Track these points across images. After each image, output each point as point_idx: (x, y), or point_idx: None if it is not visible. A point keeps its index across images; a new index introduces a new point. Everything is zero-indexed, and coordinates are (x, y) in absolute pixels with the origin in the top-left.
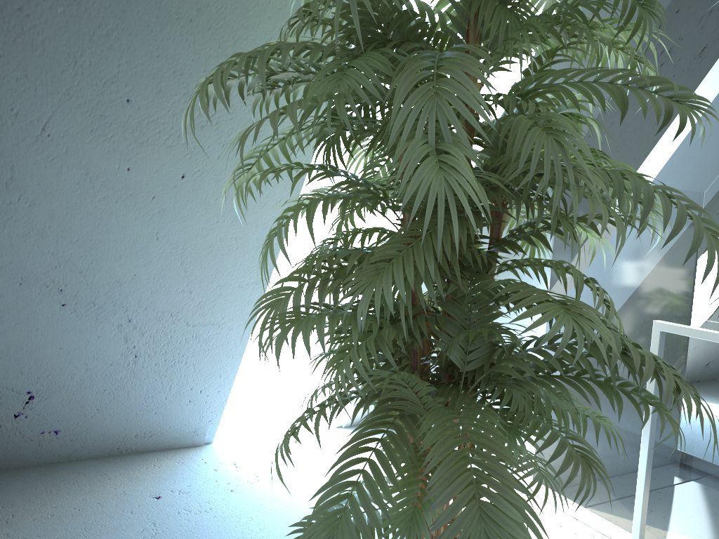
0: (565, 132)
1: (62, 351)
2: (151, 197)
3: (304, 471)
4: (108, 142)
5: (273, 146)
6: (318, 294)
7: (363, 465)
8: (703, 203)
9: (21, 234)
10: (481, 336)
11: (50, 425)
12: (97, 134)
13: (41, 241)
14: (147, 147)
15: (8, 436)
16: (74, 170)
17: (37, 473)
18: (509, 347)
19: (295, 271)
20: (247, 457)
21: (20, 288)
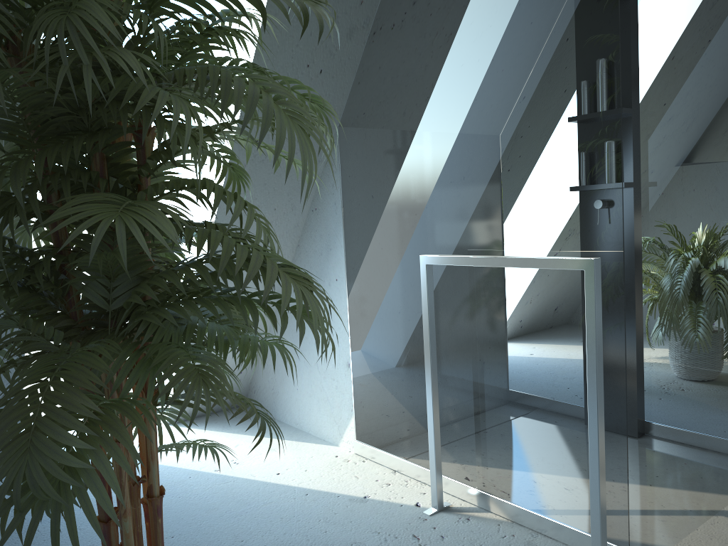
0: (81, 9)
1: None
2: None
3: None
4: None
5: None
6: None
7: (186, 456)
8: (452, 133)
9: None
10: (121, 269)
11: None
12: None
13: None
14: None
15: None
16: None
17: None
18: (151, 277)
19: None
20: None
21: None
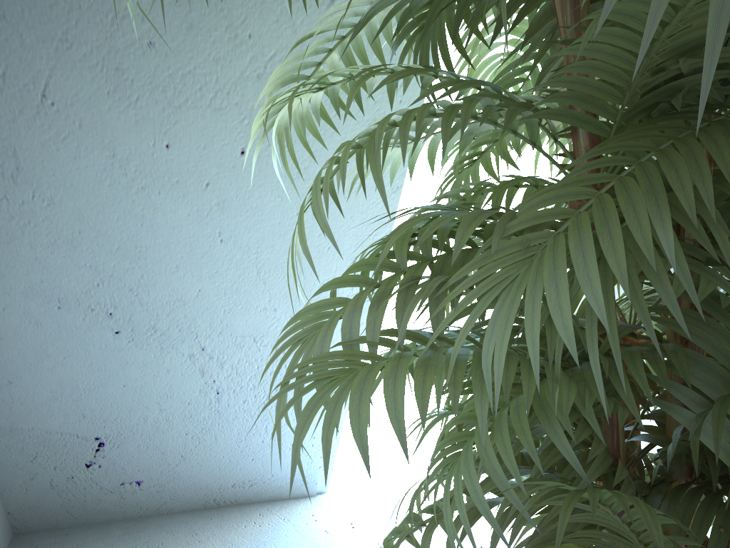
0: None
1: (126, 389)
2: (204, 184)
3: (439, 537)
4: (133, 109)
5: (328, 54)
6: (396, 312)
7: None
8: None
9: (46, 244)
10: None
11: (130, 475)
12: (117, 97)
13: (72, 252)
14: (188, 112)
15: (84, 489)
16: (95, 152)
17: (121, 530)
18: None
19: (354, 265)
20: (367, 513)
21: (60, 314)
